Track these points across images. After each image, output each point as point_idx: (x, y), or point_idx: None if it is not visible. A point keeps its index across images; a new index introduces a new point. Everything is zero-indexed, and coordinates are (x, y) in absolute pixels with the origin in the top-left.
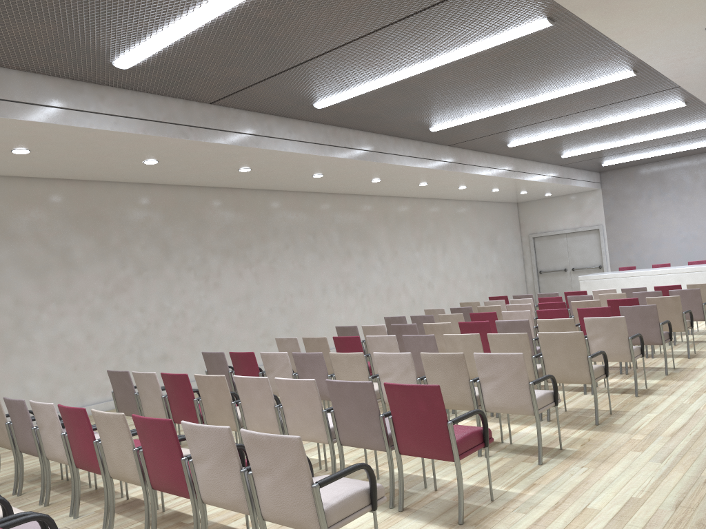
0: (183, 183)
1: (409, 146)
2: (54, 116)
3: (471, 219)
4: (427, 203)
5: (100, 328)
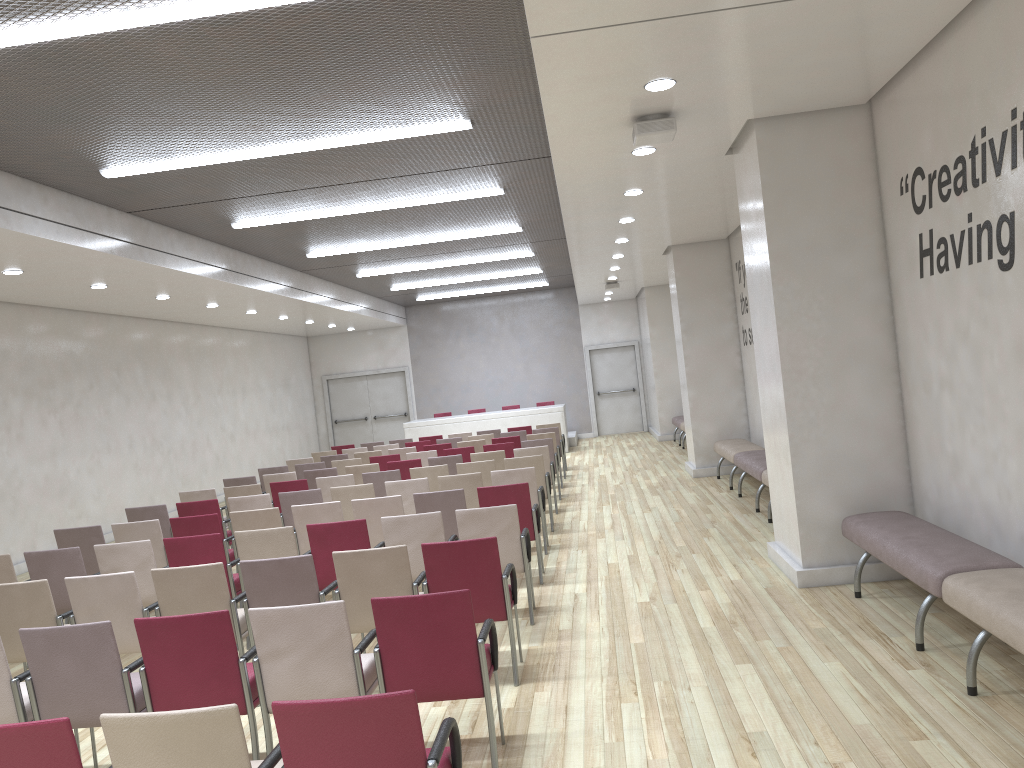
0: None
1: (272, 270)
2: (10, 220)
3: (267, 355)
4: (226, 334)
5: None
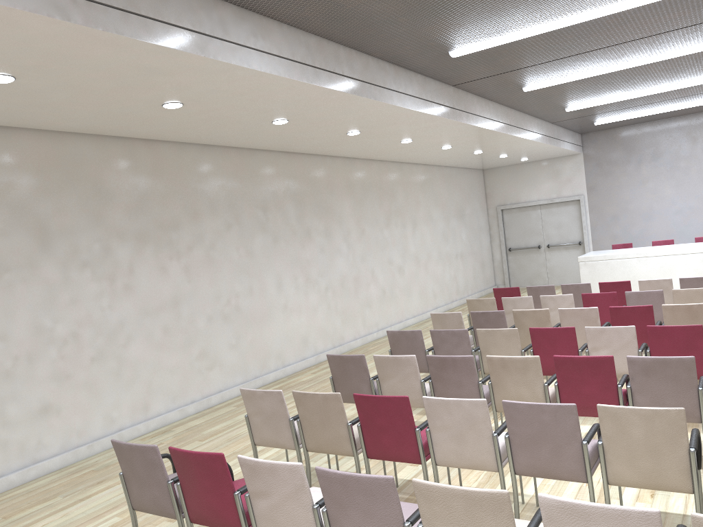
0: (68, 128)
1: (411, 81)
2: None
3: (440, 188)
4: (395, 168)
5: None
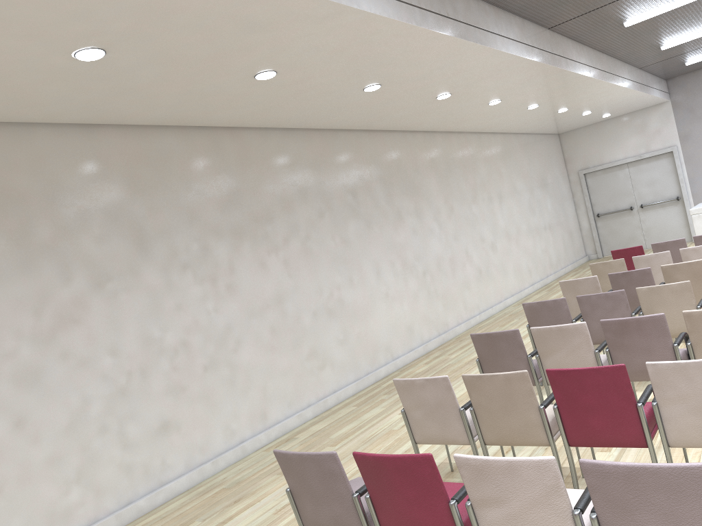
0: (152, 120)
1: (511, 23)
2: None
3: (520, 157)
4: (474, 139)
5: (38, 402)
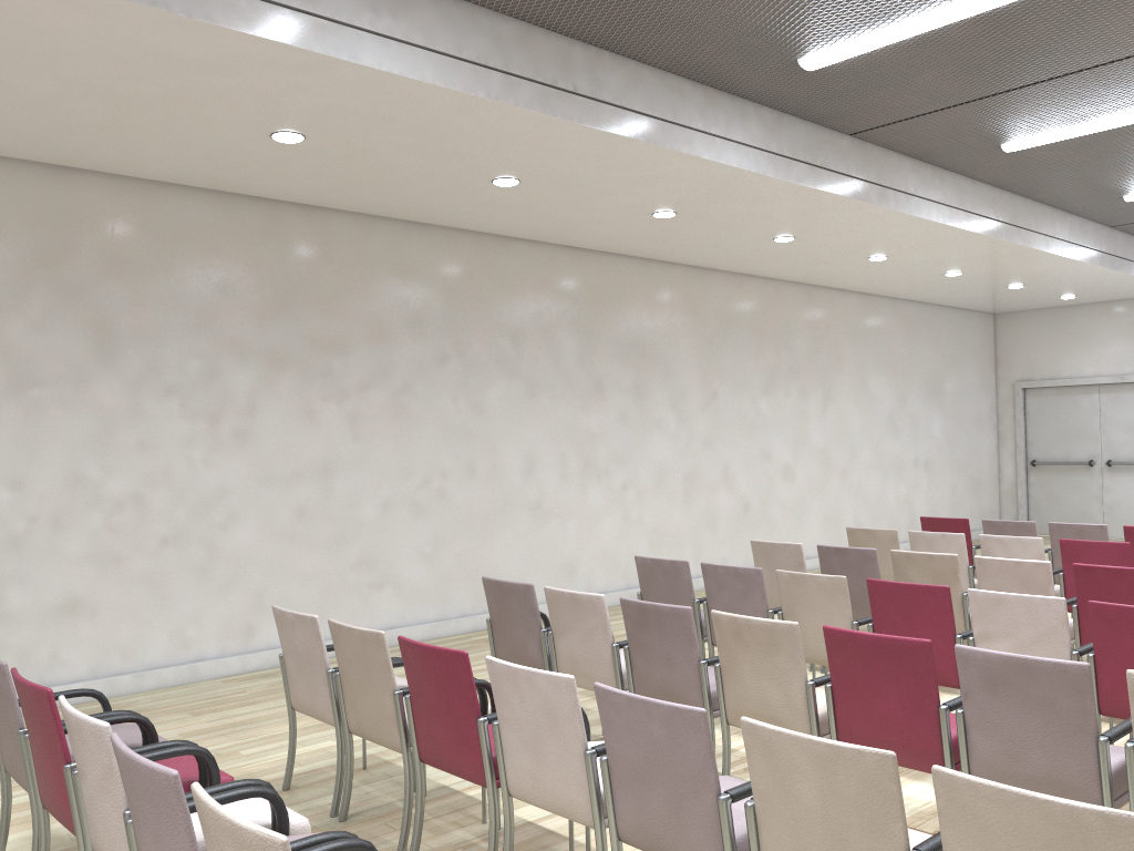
0: (161, 176)
1: (744, 117)
2: None
3: (891, 338)
4: (797, 294)
5: None
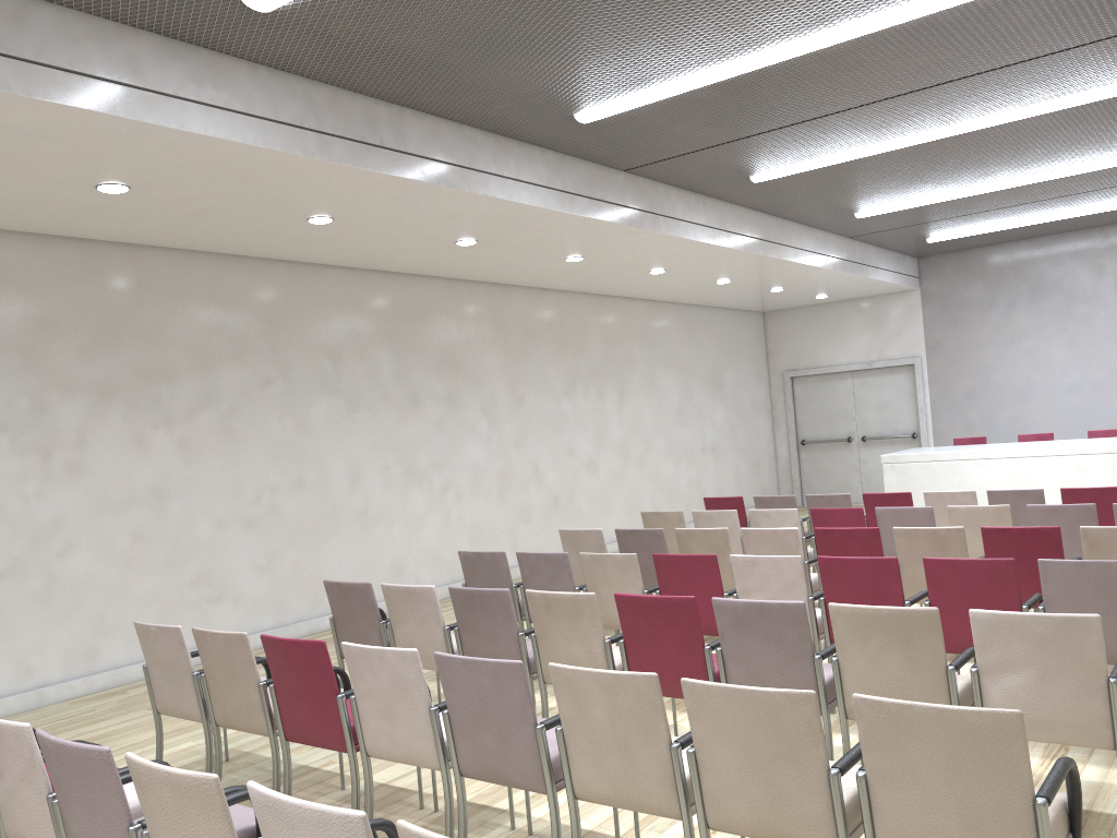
0: None
1: (531, 160)
2: None
3: (676, 339)
4: (590, 304)
5: None
